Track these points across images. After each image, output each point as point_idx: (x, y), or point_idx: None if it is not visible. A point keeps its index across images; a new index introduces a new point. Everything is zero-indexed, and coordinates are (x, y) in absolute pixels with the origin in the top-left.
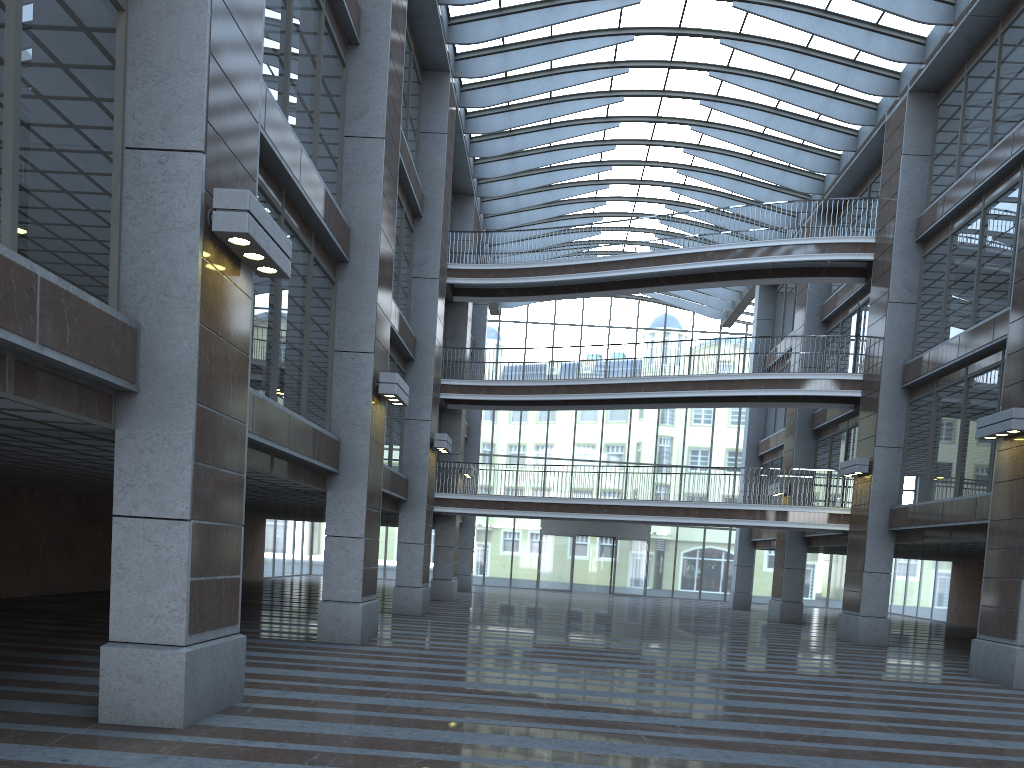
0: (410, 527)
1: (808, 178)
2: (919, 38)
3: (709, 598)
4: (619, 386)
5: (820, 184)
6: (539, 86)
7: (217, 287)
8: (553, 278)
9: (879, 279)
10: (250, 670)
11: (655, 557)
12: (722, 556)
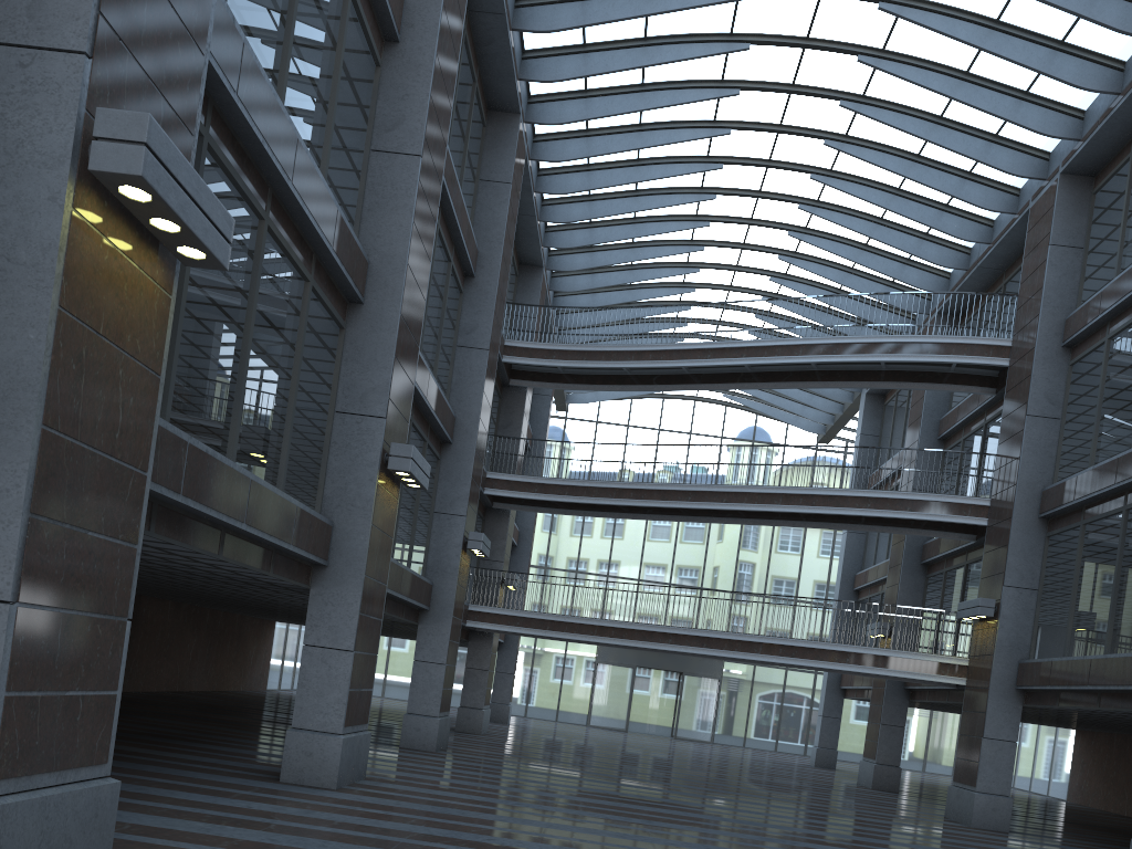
0: (430, 643)
1: (931, 274)
2: (1076, 111)
3: (787, 751)
4: (697, 494)
5: (945, 282)
6: (625, 142)
7: (101, 262)
8: (627, 364)
9: (1015, 388)
10: (156, 822)
11: (727, 698)
12: (804, 703)
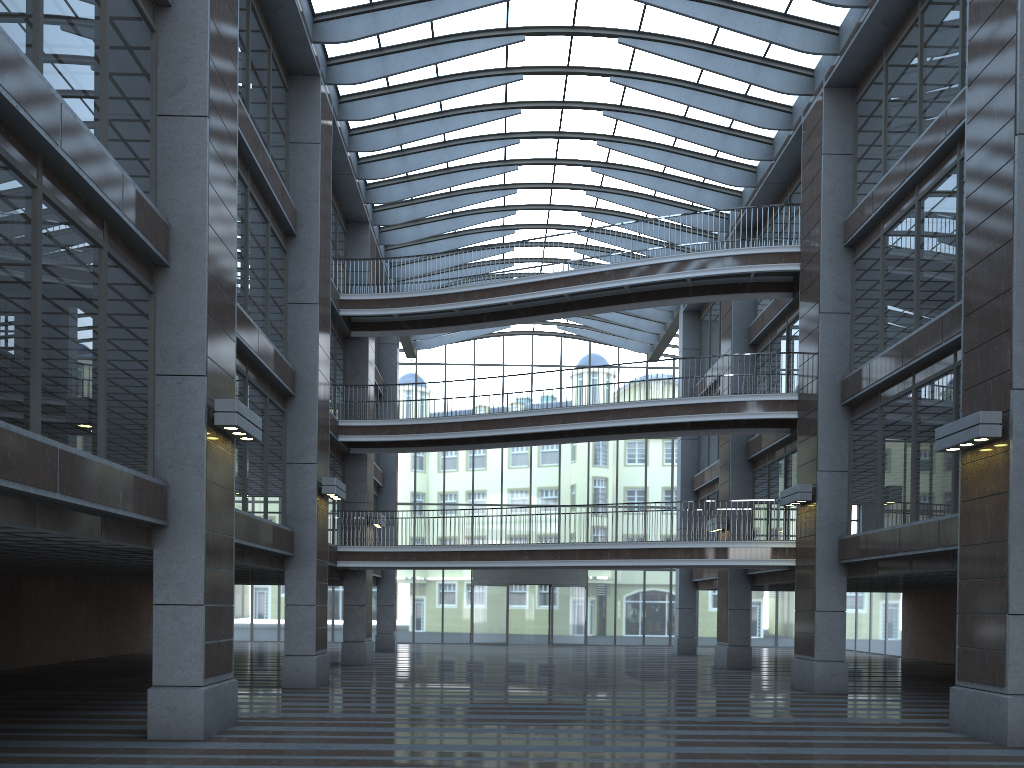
0: (298, 586)
1: (724, 194)
2: (832, 28)
3: (653, 643)
4: (534, 419)
5: (737, 200)
6: (426, 96)
7: None
8: (456, 305)
9: (808, 289)
10: None
11: (594, 603)
12: (664, 598)
